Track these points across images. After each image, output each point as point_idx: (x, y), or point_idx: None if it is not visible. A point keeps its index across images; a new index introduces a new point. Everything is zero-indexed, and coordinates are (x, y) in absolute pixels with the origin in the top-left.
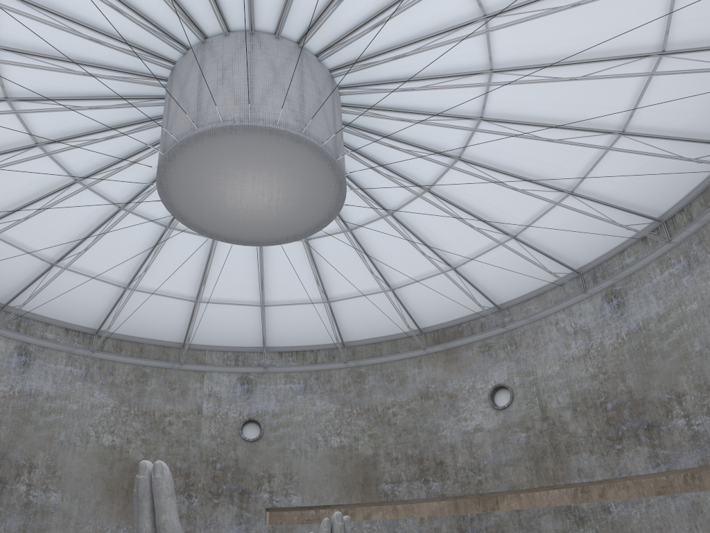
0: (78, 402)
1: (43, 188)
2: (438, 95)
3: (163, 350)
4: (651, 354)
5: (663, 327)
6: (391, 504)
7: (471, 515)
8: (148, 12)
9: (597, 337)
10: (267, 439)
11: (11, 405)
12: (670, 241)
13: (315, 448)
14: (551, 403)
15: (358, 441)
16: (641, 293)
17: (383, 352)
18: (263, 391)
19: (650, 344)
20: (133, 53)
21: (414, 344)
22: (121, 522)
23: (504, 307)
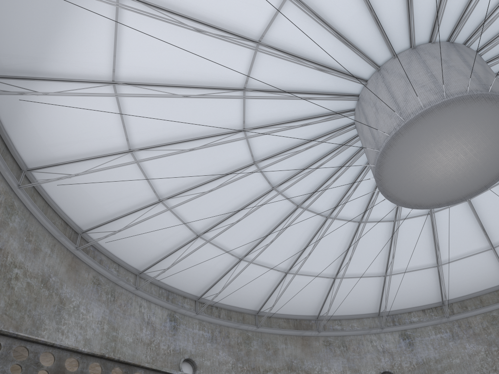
0: (458, 357)
1: (347, 237)
2: None
3: (497, 294)
4: None
5: None
6: None
7: None
8: (321, 111)
9: None
10: None
11: None
12: None
13: None
14: None
15: None
16: None
17: None
18: None
19: None
20: (330, 137)
21: None
22: None
23: None
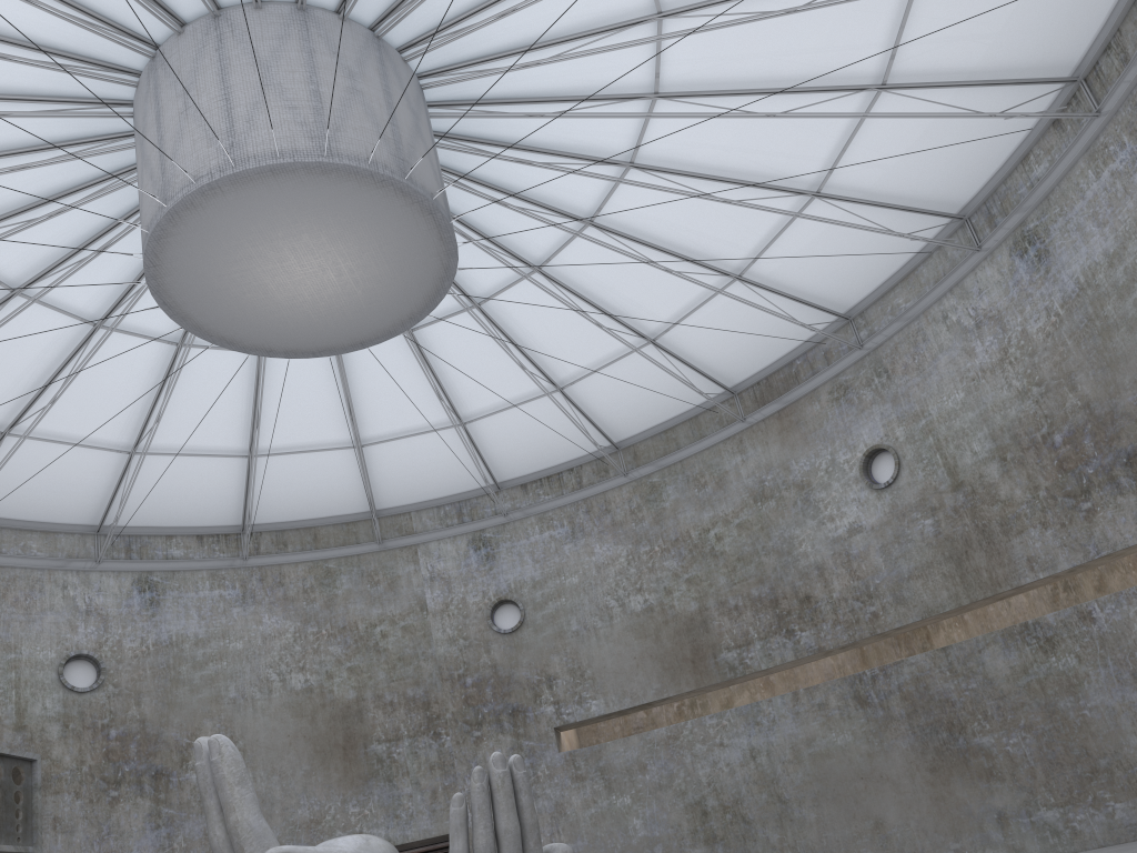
0: (243, 638)
1: (59, 351)
2: (569, 2)
3: (348, 529)
4: (1109, 329)
5: (1119, 276)
6: (746, 680)
7: (872, 672)
8: (53, 40)
9: (1015, 324)
10: (534, 624)
11: (148, 666)
12: (1098, 114)
13: (608, 621)
14: (963, 458)
15: (672, 593)
16: (1071, 223)
17: (680, 443)
18: (511, 551)
19: (1105, 312)
20: (62, 113)
21: (726, 416)
22: (347, 793)
23: (855, 313)
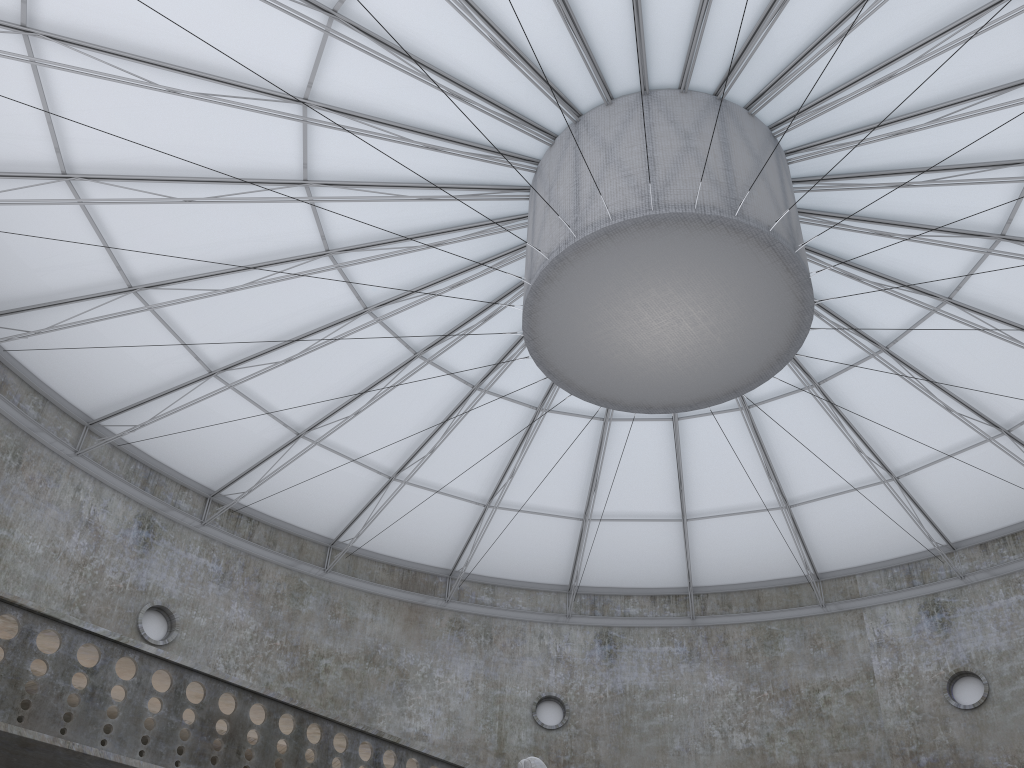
0: (688, 693)
1: (515, 433)
2: (918, 3)
3: (791, 592)
4: None
5: None
6: None
7: None
8: (465, 178)
9: None
10: (1001, 701)
11: (604, 711)
12: None
13: None
14: None
15: None
16: None
17: None
18: (970, 617)
19: None
20: (478, 234)
21: None
22: None
23: None
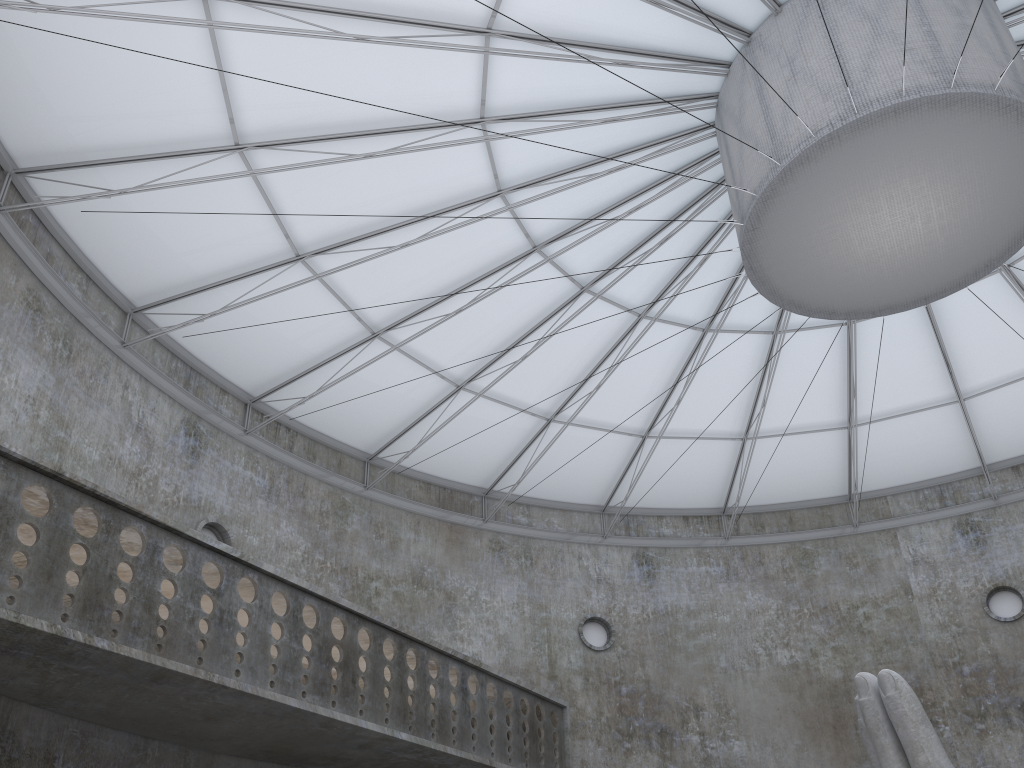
0: (729, 612)
1: (605, 342)
2: None
3: (822, 513)
4: None
5: None
6: None
7: None
8: (662, 45)
9: None
10: None
11: (649, 632)
12: None
13: None
14: None
15: None
16: None
17: None
18: (1005, 536)
19: None
20: (660, 111)
21: None
22: None
23: None
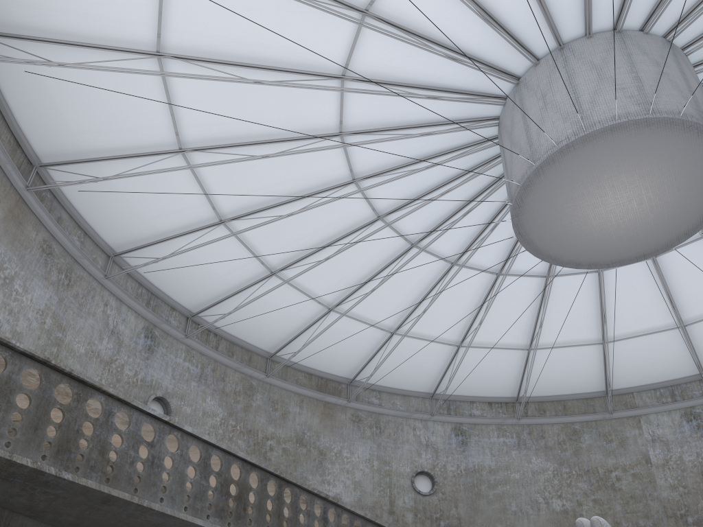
0: (519, 471)
1: (429, 281)
2: None
3: (587, 403)
4: None
5: None
6: None
7: None
8: (460, 85)
9: None
10: None
11: (461, 483)
12: None
13: None
14: None
15: None
16: None
17: None
18: None
19: None
20: (459, 128)
21: None
22: None
23: None
